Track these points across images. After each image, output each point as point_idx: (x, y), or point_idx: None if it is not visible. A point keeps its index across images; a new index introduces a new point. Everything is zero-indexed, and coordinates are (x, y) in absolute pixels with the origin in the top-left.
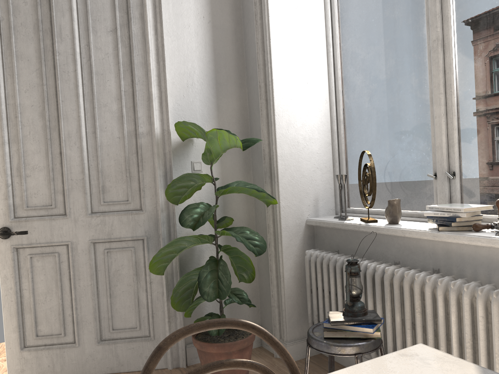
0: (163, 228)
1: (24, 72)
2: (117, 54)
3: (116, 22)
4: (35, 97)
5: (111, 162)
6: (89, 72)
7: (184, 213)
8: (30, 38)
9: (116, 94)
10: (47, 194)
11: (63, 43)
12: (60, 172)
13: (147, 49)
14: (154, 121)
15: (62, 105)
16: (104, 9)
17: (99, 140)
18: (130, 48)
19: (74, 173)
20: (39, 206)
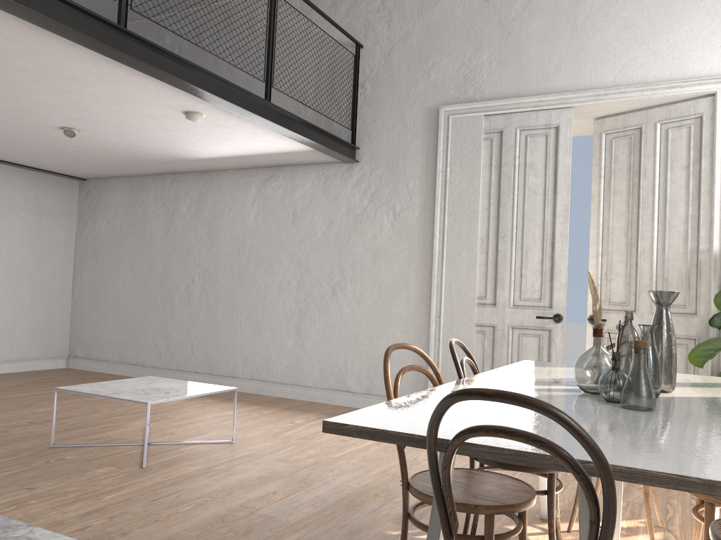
0: (712, 332)
1: (616, 203)
2: (687, 186)
3: (689, 160)
4: (622, 221)
5: (674, 273)
6: (664, 201)
7: (714, 316)
8: (623, 178)
9: (684, 218)
10: (623, 294)
11: (646, 180)
12: (634, 278)
13: (713, 180)
14: (713, 240)
15: (640, 227)
16: (680, 151)
17: (666, 255)
18: (699, 180)
19: (644, 279)
20: (617, 302)
